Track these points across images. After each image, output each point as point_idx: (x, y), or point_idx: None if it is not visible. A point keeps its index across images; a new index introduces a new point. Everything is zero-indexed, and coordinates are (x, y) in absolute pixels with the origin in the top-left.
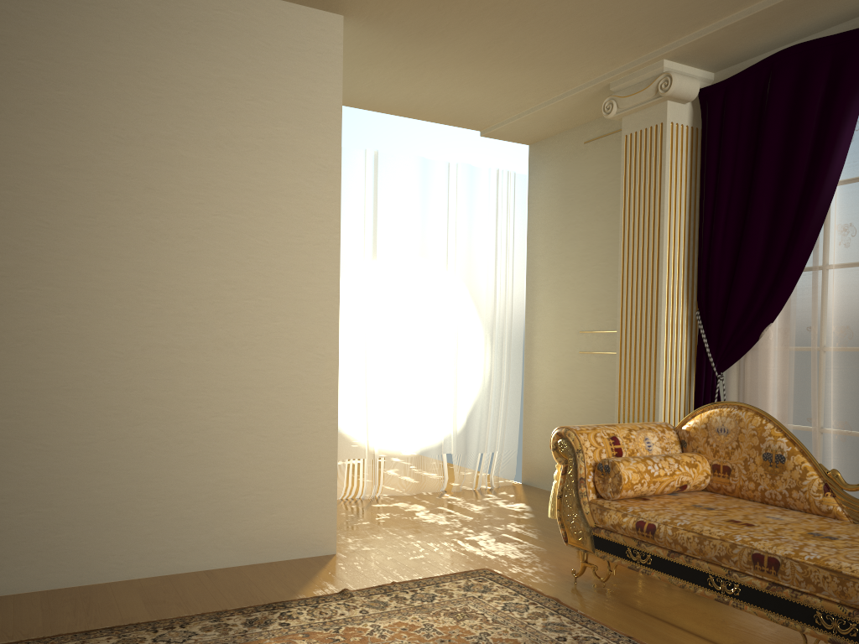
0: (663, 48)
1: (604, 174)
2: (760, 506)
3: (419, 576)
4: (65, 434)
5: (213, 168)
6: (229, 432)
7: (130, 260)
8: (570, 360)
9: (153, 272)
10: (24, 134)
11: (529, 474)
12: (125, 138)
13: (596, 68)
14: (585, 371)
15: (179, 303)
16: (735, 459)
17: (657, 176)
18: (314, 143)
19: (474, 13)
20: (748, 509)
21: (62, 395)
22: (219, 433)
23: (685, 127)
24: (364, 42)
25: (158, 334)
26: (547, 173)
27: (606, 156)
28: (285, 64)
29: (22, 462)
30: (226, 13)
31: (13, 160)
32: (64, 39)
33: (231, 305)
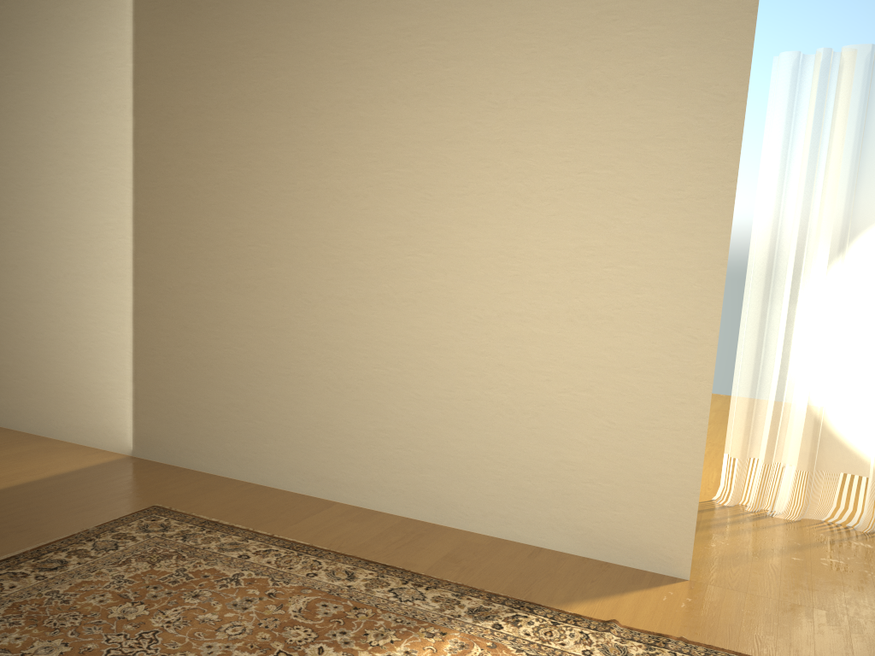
0: None
1: None
2: None
3: (730, 645)
4: (432, 388)
5: (582, 120)
6: (575, 411)
7: (494, 226)
8: None
9: (513, 239)
10: (419, 115)
11: None
12: (498, 103)
13: None
14: None
15: (536, 271)
16: None
17: None
18: (711, 67)
19: None
20: None
21: (432, 352)
22: (564, 411)
23: None
24: None
25: (514, 302)
26: None
27: None
28: None
29: (400, 405)
30: None
31: (410, 140)
32: (453, 16)
33: (588, 273)
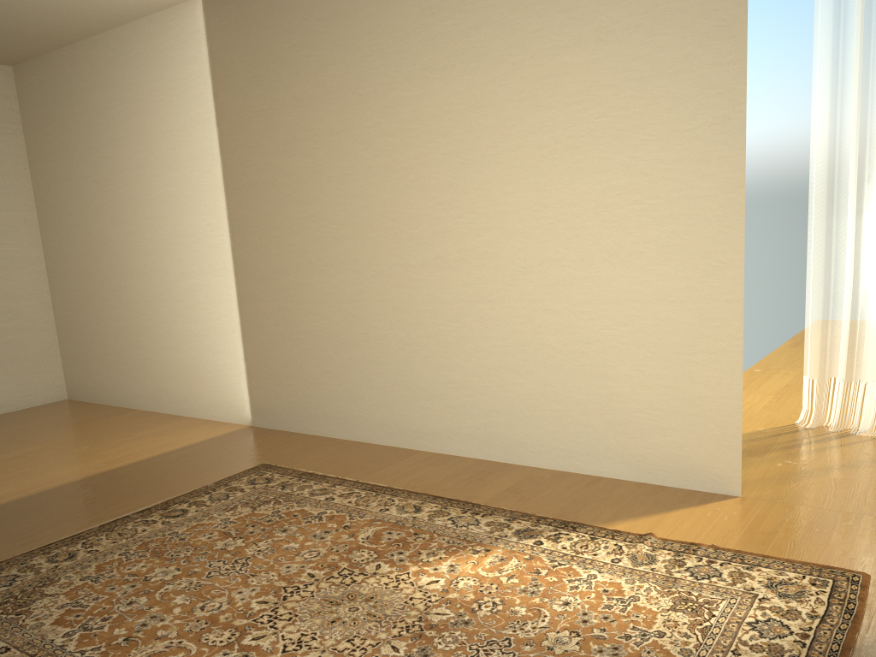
0: None
1: None
2: None
3: (760, 550)
4: (489, 338)
5: (594, 66)
6: (618, 346)
7: (526, 180)
8: None
9: (545, 189)
10: (449, 86)
11: None
12: (517, 63)
13: None
14: None
15: (568, 217)
16: None
17: None
18: None
19: None
20: None
21: (485, 305)
22: (608, 347)
23: None
24: None
25: (552, 249)
26: None
27: None
28: None
29: (464, 357)
30: None
31: (444, 111)
32: None
33: (616, 213)
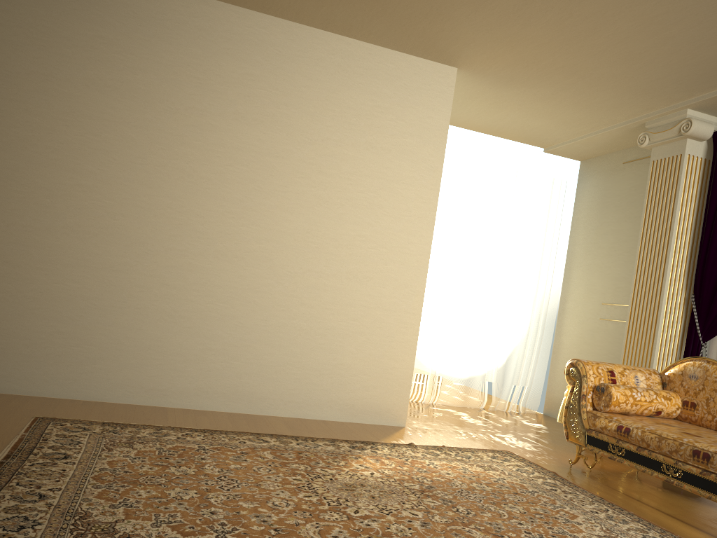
0: (687, 100)
1: (635, 188)
2: (713, 431)
3: (460, 446)
4: (253, 318)
5: (361, 162)
6: (348, 333)
7: (304, 215)
8: (592, 324)
9: (316, 225)
10: (256, 133)
11: (550, 407)
12: (312, 140)
13: (636, 111)
14: (602, 333)
15: (329, 246)
16: (700, 397)
17: (672, 192)
18: (427, 151)
19: (547, 71)
20: (703, 431)
21: (254, 294)
22: (342, 333)
23: (699, 159)
24: (468, 84)
25: (314, 264)
26: (591, 183)
27: (639, 174)
28: (415, 98)
29: (226, 331)
30: (382, 65)
31: (248, 149)
32: (285, 78)
33: (360, 251)
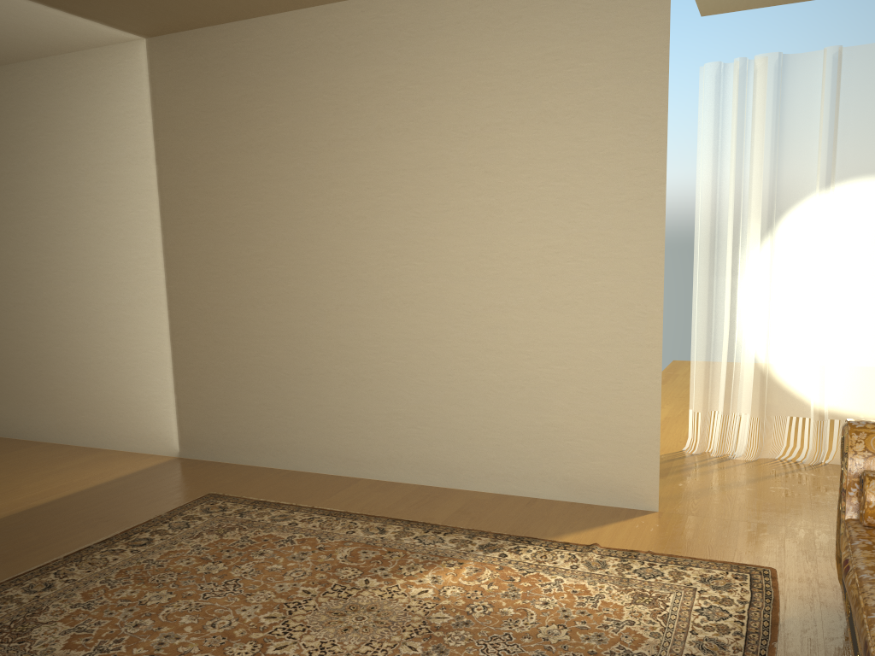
0: None
1: None
2: None
3: (687, 554)
4: (434, 374)
5: (537, 142)
6: (553, 382)
7: (473, 235)
8: None
9: (490, 244)
10: (403, 147)
11: None
12: (468, 133)
13: None
14: None
15: (511, 269)
16: None
17: None
18: (637, 93)
19: None
20: None
21: (431, 344)
22: (545, 383)
23: None
24: None
25: (495, 296)
26: None
27: None
28: (606, 19)
29: (409, 391)
30: None
31: (397, 169)
32: (424, 64)
33: (554, 268)
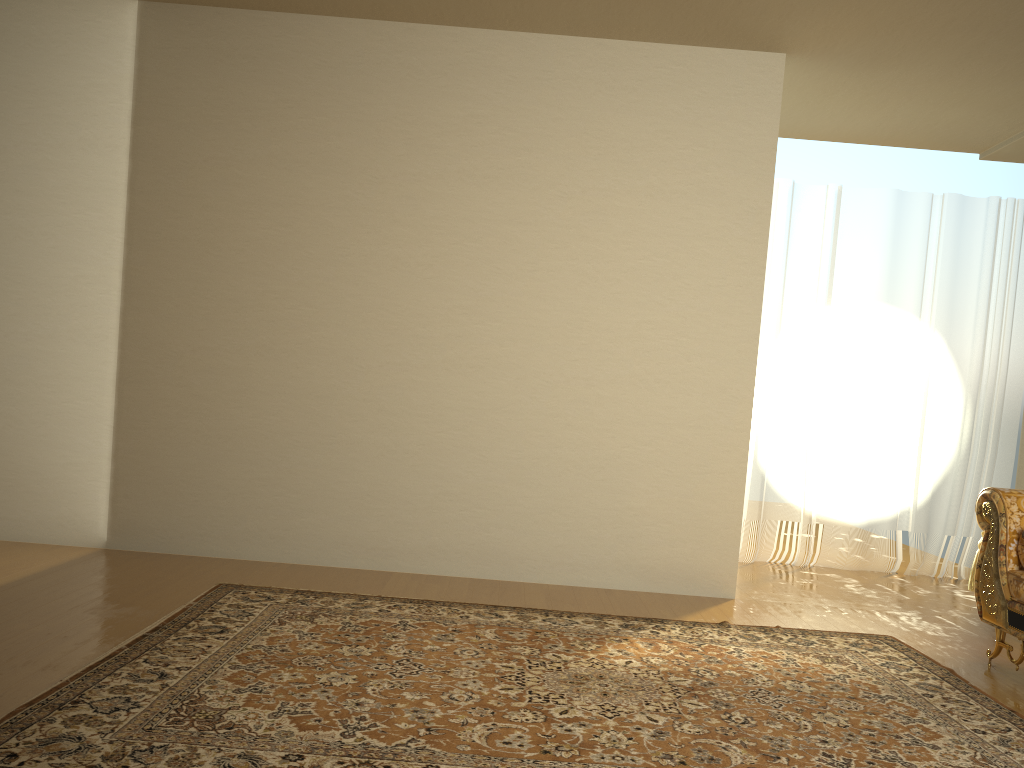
0: None
1: None
2: None
3: (808, 628)
4: (499, 449)
5: (642, 215)
6: (637, 463)
7: (563, 301)
8: None
9: (581, 312)
10: (488, 195)
11: None
12: (567, 193)
13: None
14: None
15: (602, 341)
16: None
17: None
18: (744, 186)
19: (930, 32)
20: None
21: (500, 415)
22: (628, 463)
23: None
24: (813, 75)
25: (581, 368)
26: None
27: None
28: (720, 111)
29: (465, 468)
30: (665, 69)
31: (479, 217)
32: (525, 112)
33: (648, 344)
